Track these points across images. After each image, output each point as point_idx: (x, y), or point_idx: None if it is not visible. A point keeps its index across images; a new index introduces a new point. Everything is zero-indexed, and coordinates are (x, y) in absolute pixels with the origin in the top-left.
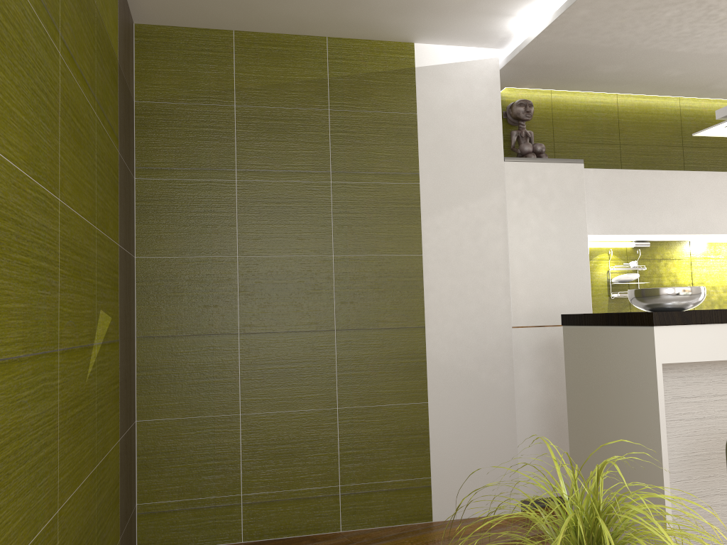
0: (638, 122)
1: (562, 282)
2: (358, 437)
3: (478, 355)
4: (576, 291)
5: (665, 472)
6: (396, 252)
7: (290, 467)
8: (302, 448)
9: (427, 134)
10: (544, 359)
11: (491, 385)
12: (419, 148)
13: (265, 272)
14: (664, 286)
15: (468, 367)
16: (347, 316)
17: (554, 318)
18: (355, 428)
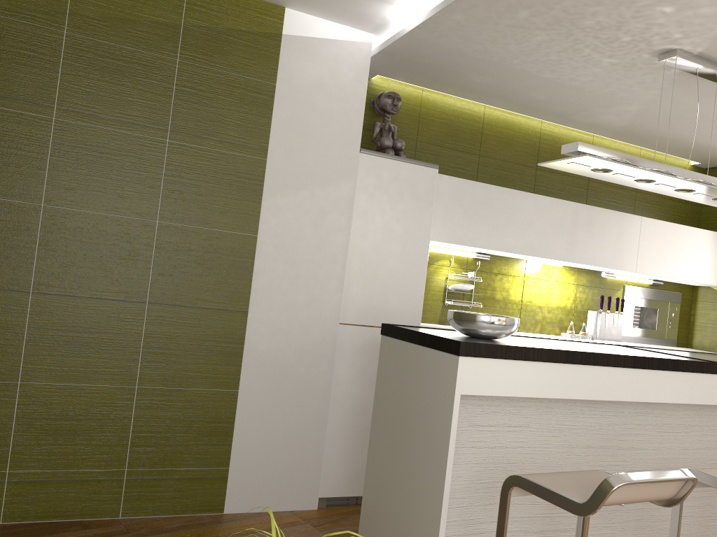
0: (500, 137)
1: (397, 285)
2: (156, 420)
3: (299, 347)
4: (410, 295)
5: (445, 502)
6: (229, 229)
7: (71, 445)
8: (89, 426)
9: (283, 108)
10: (366, 359)
11: (308, 380)
12: (272, 122)
13: (74, 227)
14: (496, 300)
15: (288, 358)
16: (163, 290)
17: (383, 319)
18: (153, 410)
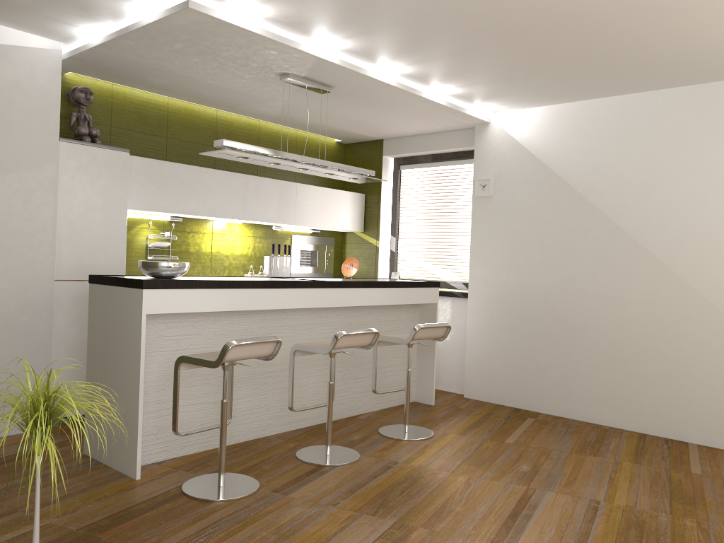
0: (183, 122)
1: (103, 246)
2: None
3: (21, 302)
4: (114, 254)
5: (141, 384)
6: None
7: None
8: None
9: None
10: (81, 307)
11: (31, 327)
12: None
13: None
14: (191, 253)
15: (11, 312)
16: None
17: (93, 274)
18: None
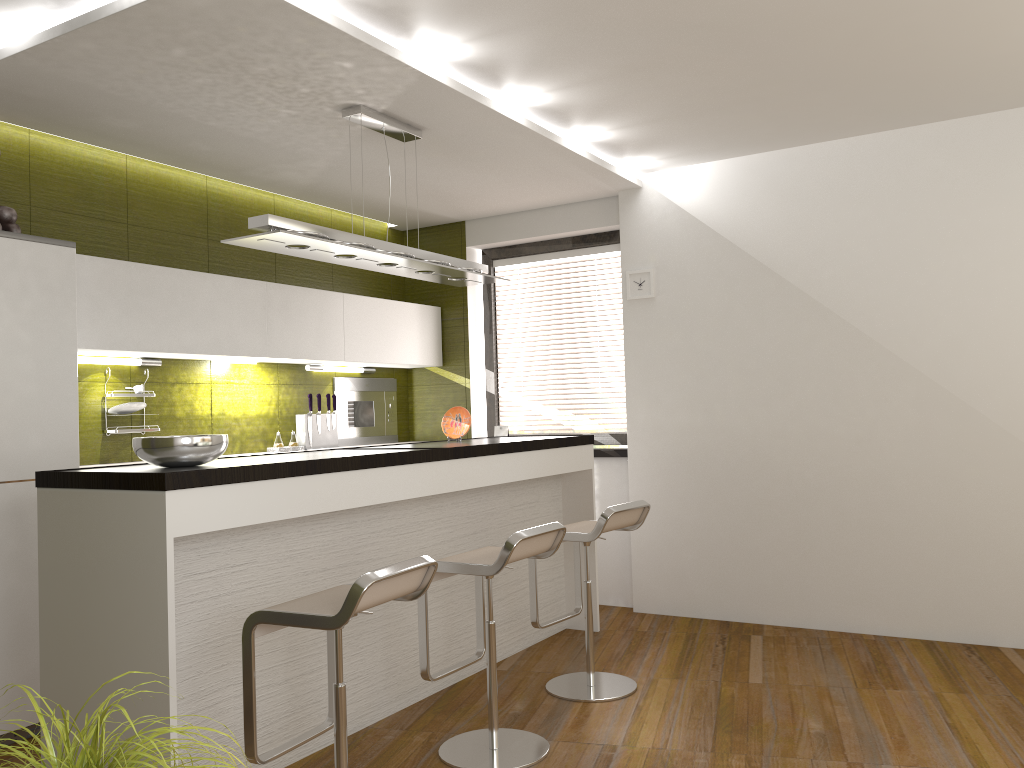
0: (154, 198)
1: (37, 417)
2: None
3: None
4: (58, 429)
5: (172, 674)
6: None
7: None
8: None
9: None
10: (2, 531)
11: None
12: None
13: None
14: (178, 418)
15: None
16: None
17: (21, 469)
18: None
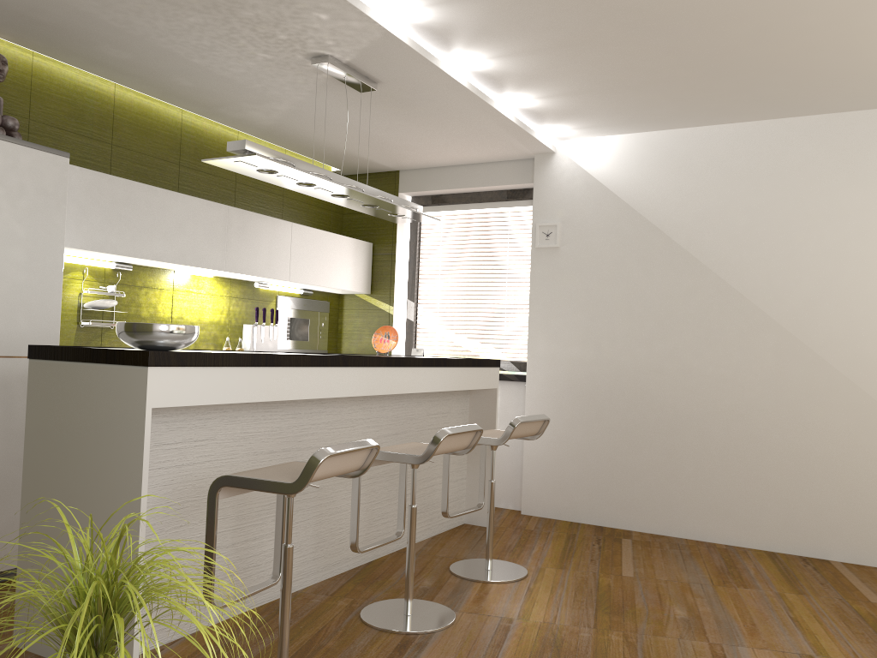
0: (136, 124)
1: (25, 302)
2: None
3: None
4: (43, 315)
5: (142, 526)
6: None
7: None
8: None
9: None
10: None
11: None
12: None
13: None
14: (143, 317)
15: None
16: None
17: (8, 347)
18: None
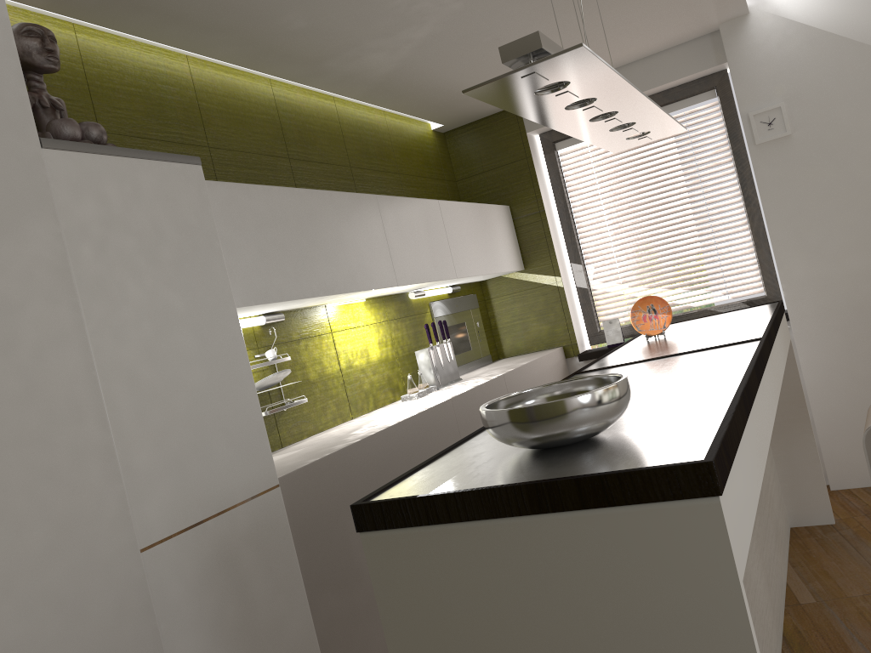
0: (227, 112)
1: (216, 415)
2: None
3: None
4: (242, 426)
5: None
6: None
7: None
8: None
9: None
10: (217, 595)
11: None
12: None
13: None
14: (312, 382)
15: None
16: None
17: (216, 496)
18: None
